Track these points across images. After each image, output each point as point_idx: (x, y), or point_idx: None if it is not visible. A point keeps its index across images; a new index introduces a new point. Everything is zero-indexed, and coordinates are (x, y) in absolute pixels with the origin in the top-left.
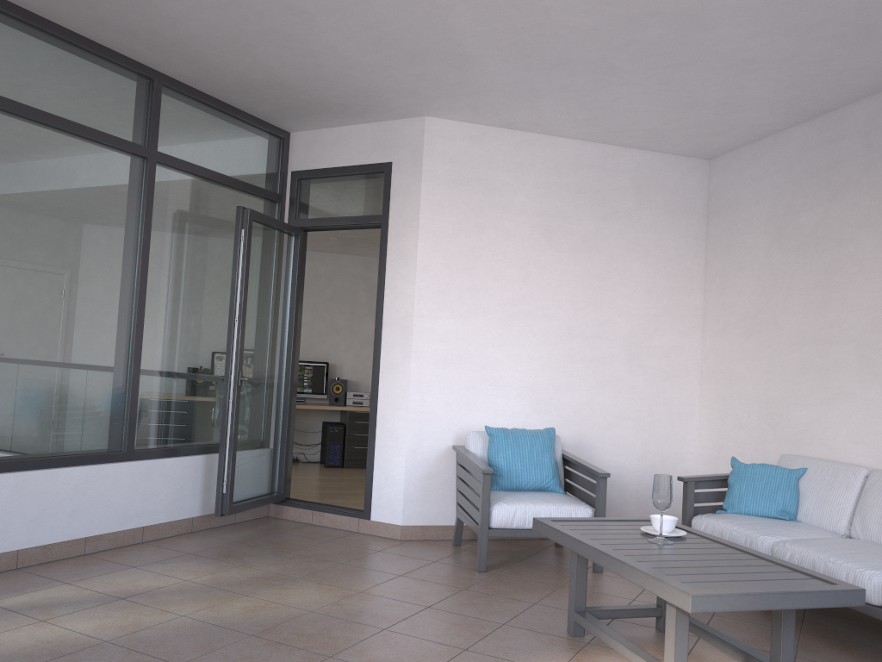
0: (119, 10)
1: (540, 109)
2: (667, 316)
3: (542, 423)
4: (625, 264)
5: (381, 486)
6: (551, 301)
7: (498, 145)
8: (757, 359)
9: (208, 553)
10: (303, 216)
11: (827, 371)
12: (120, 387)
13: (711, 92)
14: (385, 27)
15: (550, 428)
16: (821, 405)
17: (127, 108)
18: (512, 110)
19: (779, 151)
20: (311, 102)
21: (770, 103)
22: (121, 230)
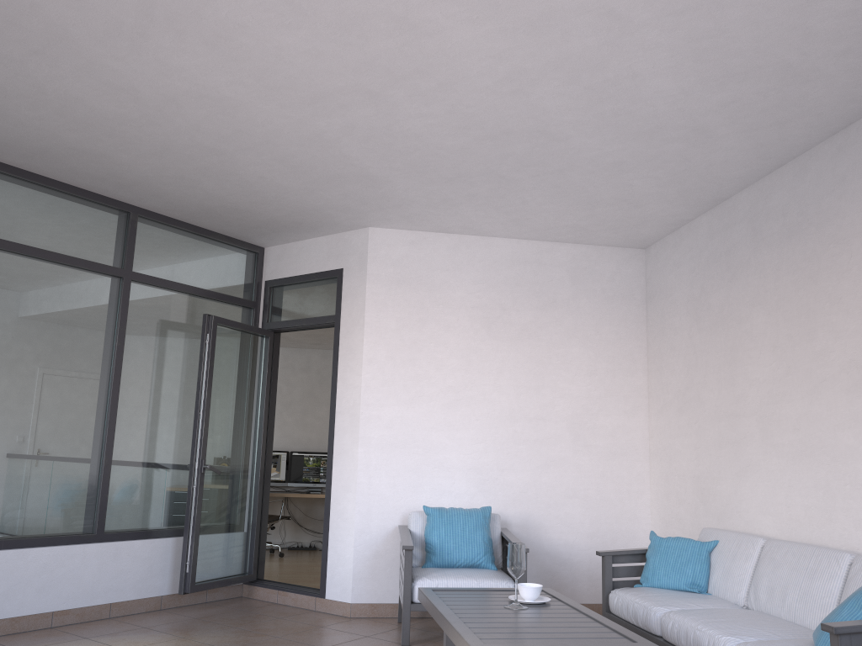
0: (83, 162)
1: (463, 214)
2: (611, 397)
3: (488, 503)
4: (565, 349)
5: (334, 565)
6: (493, 386)
7: (437, 248)
8: (688, 435)
9: (161, 627)
10: (274, 319)
11: (738, 444)
12: (92, 476)
13: (603, 191)
14: (294, 159)
15: (486, 507)
16: (736, 478)
17: (105, 237)
18: (439, 217)
19: (692, 238)
20: (268, 221)
21: (664, 197)
22: (97, 339)
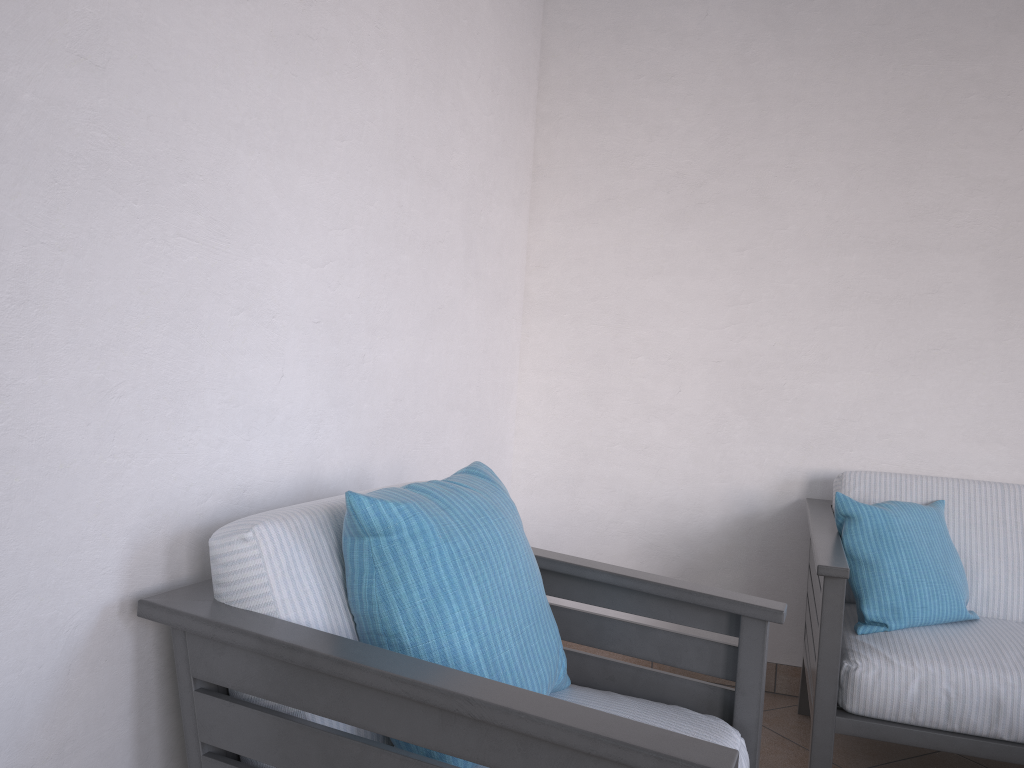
0: None
1: None
2: (506, 159)
3: (343, 444)
4: None
5: None
6: (376, 31)
7: None
8: (706, 275)
9: None
10: None
11: (909, 305)
12: None
13: None
14: None
15: (484, 468)
16: (890, 370)
17: None
18: None
19: None
20: None
21: None
22: None
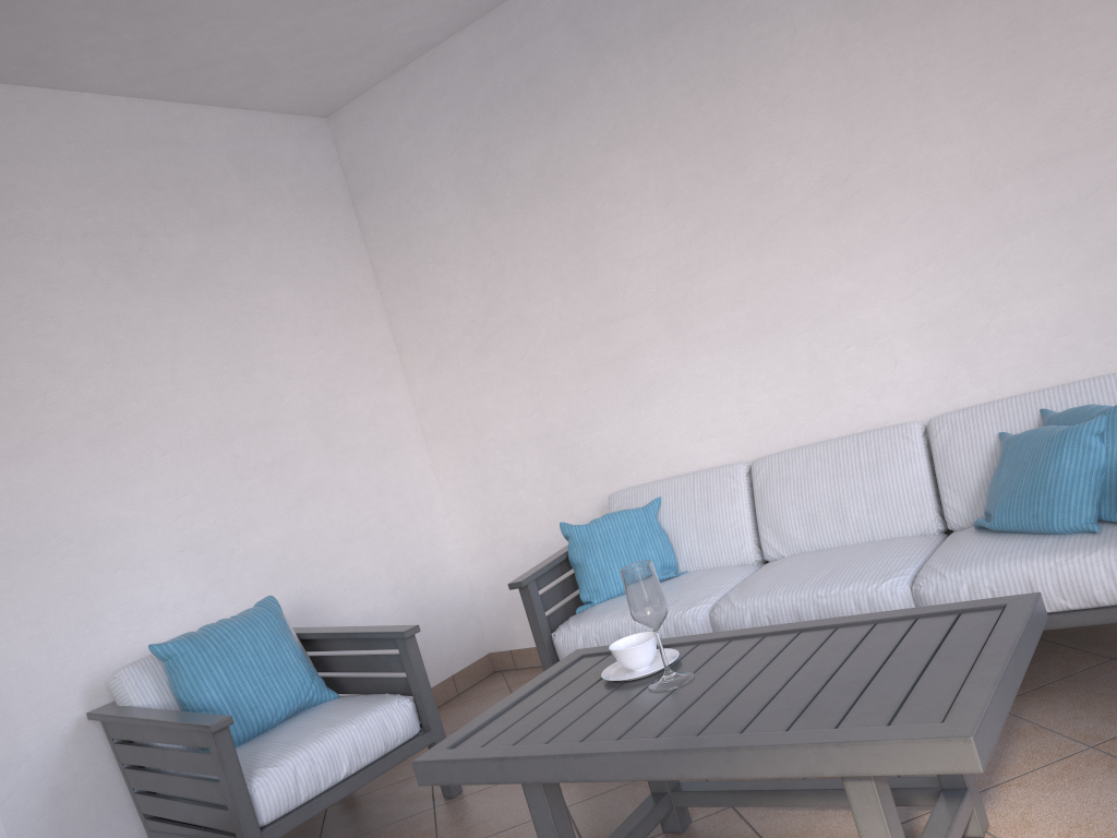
0: None
1: (48, 19)
2: (354, 363)
3: (233, 600)
4: (268, 295)
5: None
6: (173, 384)
7: None
8: (510, 382)
9: None
10: None
11: (625, 360)
12: None
13: None
14: None
15: (267, 599)
16: (632, 409)
17: None
18: None
19: (444, 75)
20: None
21: None
22: None
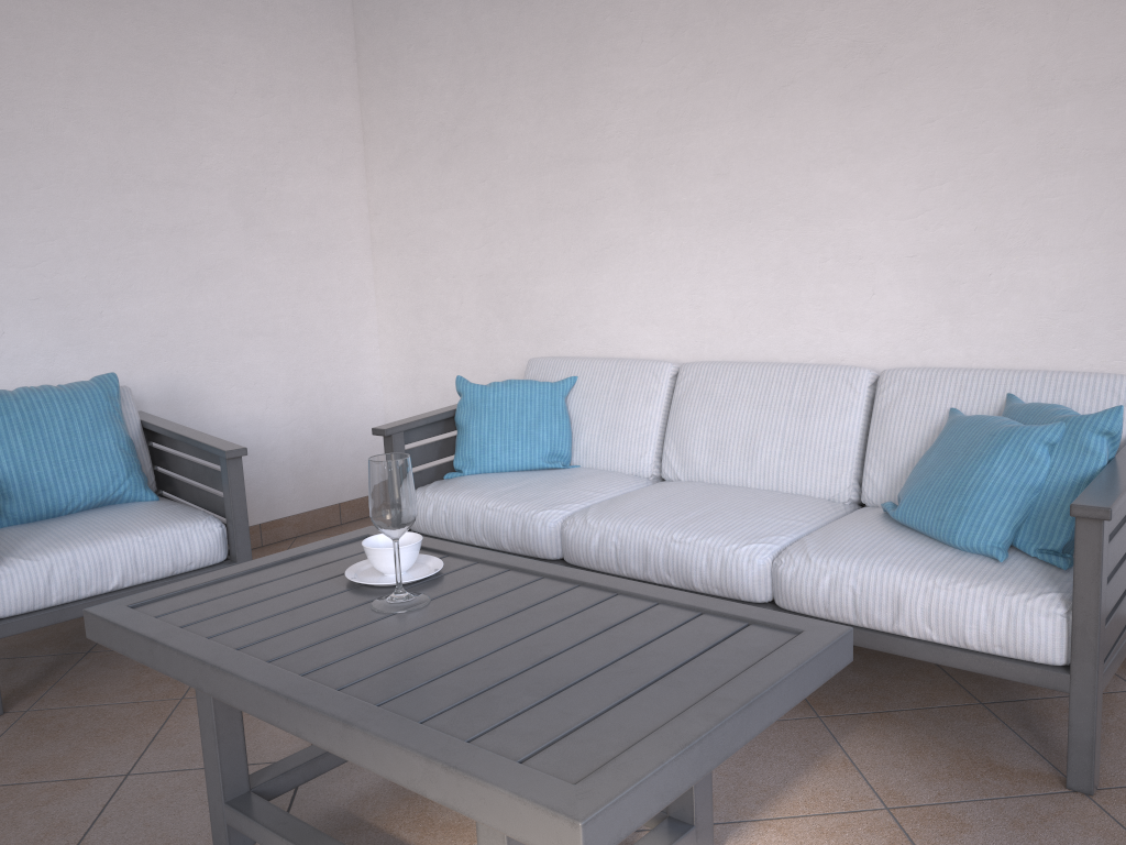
0: None
1: None
2: (304, 141)
3: (89, 367)
4: (211, 36)
5: None
6: (65, 111)
7: None
8: (466, 205)
9: None
10: None
11: (587, 212)
12: None
13: None
14: None
15: (107, 376)
16: (581, 270)
17: None
18: None
19: None
20: None
21: None
22: None
